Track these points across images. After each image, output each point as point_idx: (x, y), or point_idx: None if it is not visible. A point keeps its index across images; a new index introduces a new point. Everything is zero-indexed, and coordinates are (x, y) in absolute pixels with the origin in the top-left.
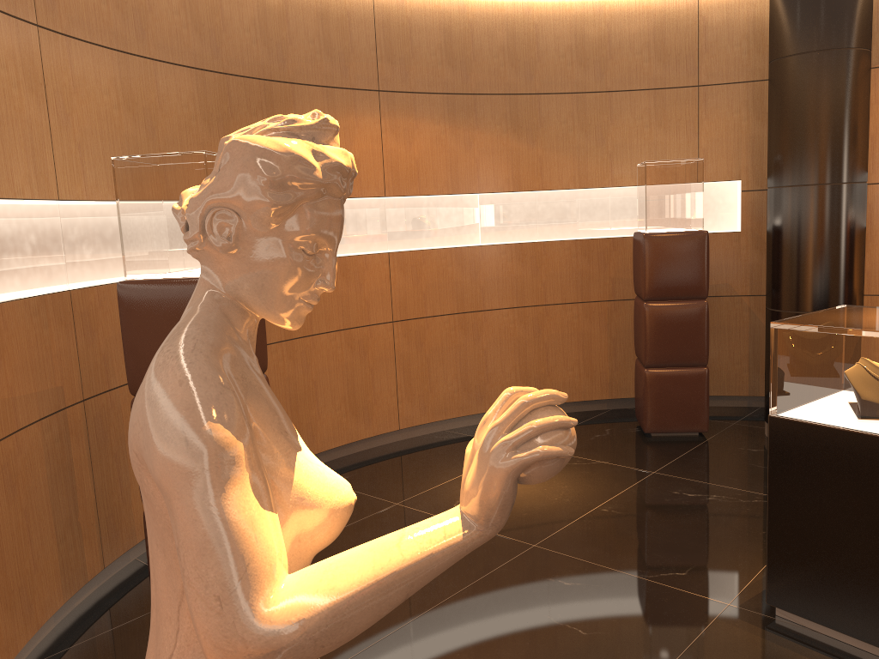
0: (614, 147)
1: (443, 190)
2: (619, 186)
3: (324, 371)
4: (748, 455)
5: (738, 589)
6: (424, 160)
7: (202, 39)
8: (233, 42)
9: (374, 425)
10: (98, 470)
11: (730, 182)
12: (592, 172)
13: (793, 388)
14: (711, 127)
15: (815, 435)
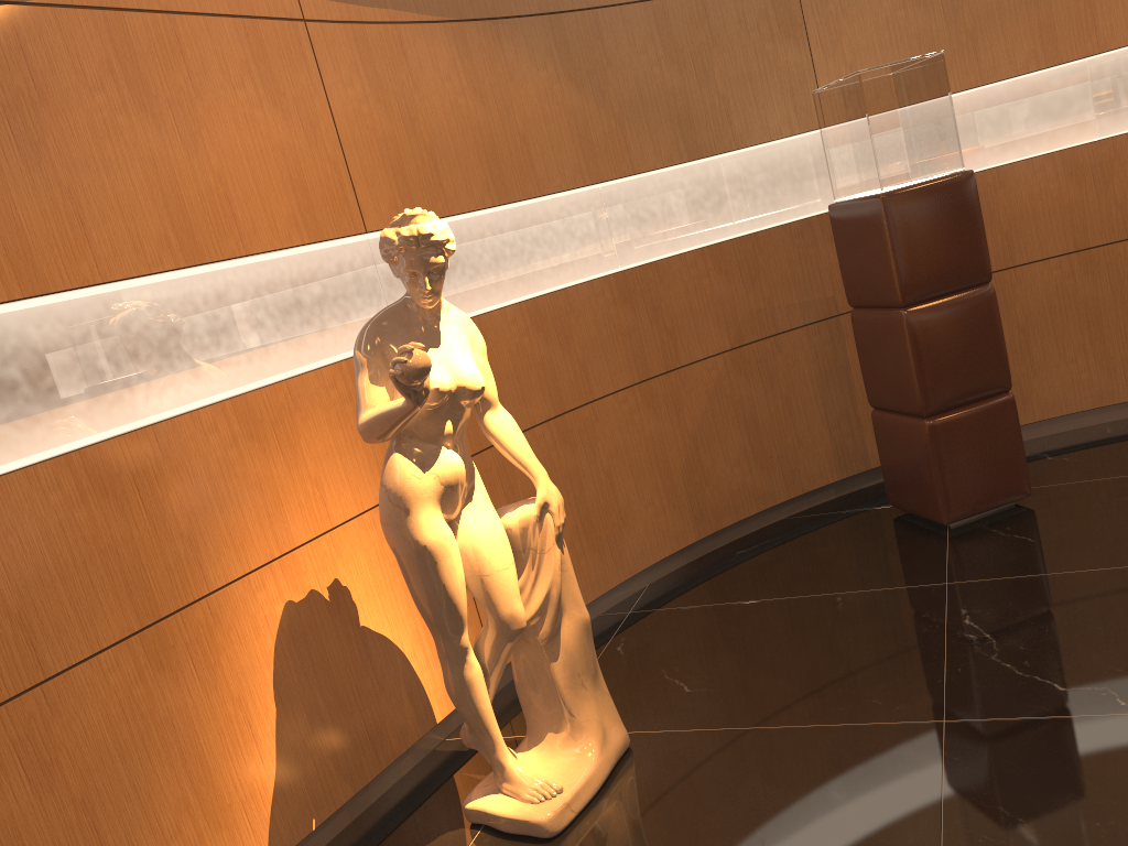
0: None
1: None
2: None
3: None
4: None
5: None
6: None
7: None
8: None
9: None
10: None
11: None
12: None
13: None
14: None
15: None
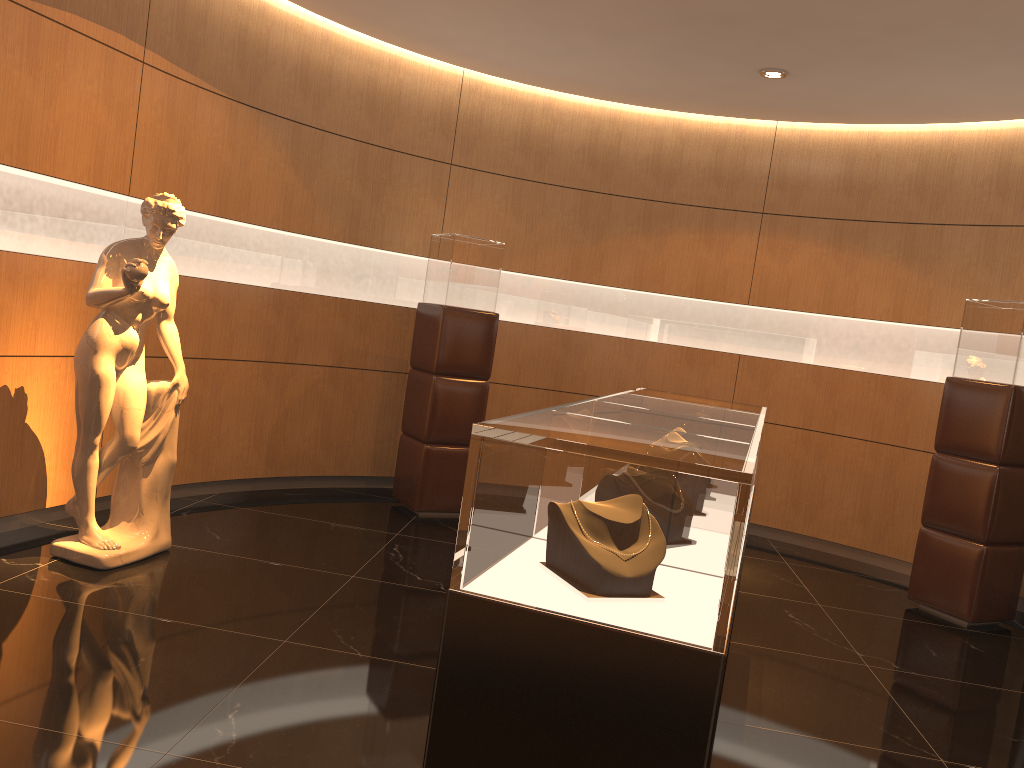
0: (1021, 288)
1: (812, 309)
2: None
3: None
4: (951, 644)
5: None
6: (797, 278)
7: (594, 171)
8: (622, 172)
9: None
10: None
11: None
12: None
13: None
14: None
15: None
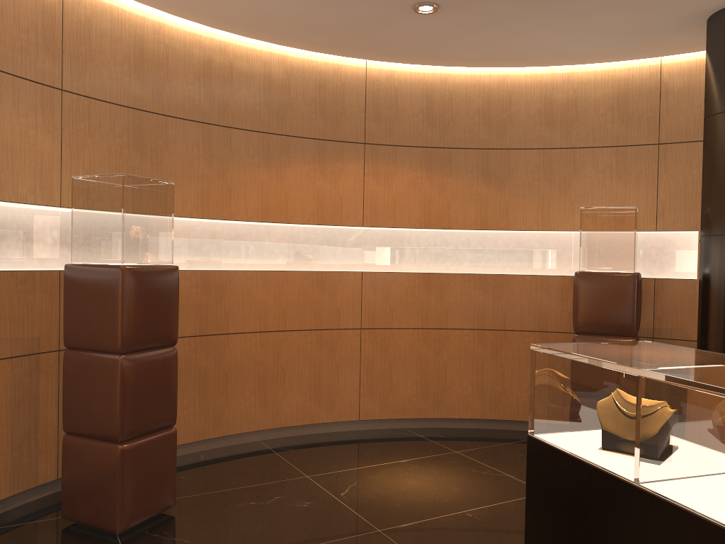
0: (576, 196)
1: (416, 225)
2: (579, 230)
3: (293, 361)
4: None
5: None
6: (401, 199)
7: (211, 102)
8: (238, 105)
9: (336, 412)
10: None
11: (687, 232)
12: (555, 217)
13: (542, 409)
14: (669, 181)
15: (554, 458)
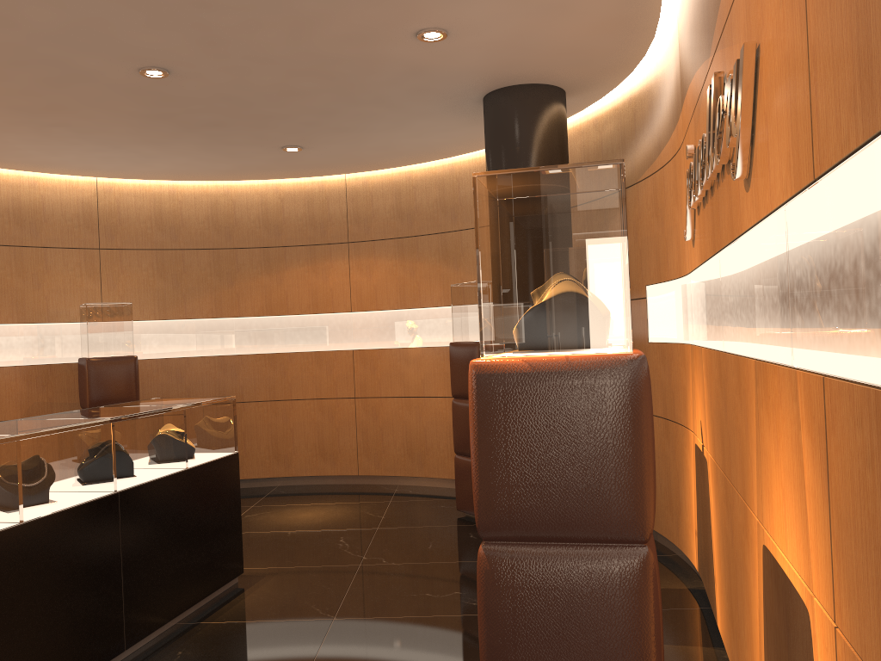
0: None
1: (394, 306)
2: None
3: (300, 424)
4: (456, 537)
5: None
6: (380, 285)
7: (219, 233)
8: (242, 230)
9: (338, 467)
10: None
11: None
12: None
13: None
14: None
15: None
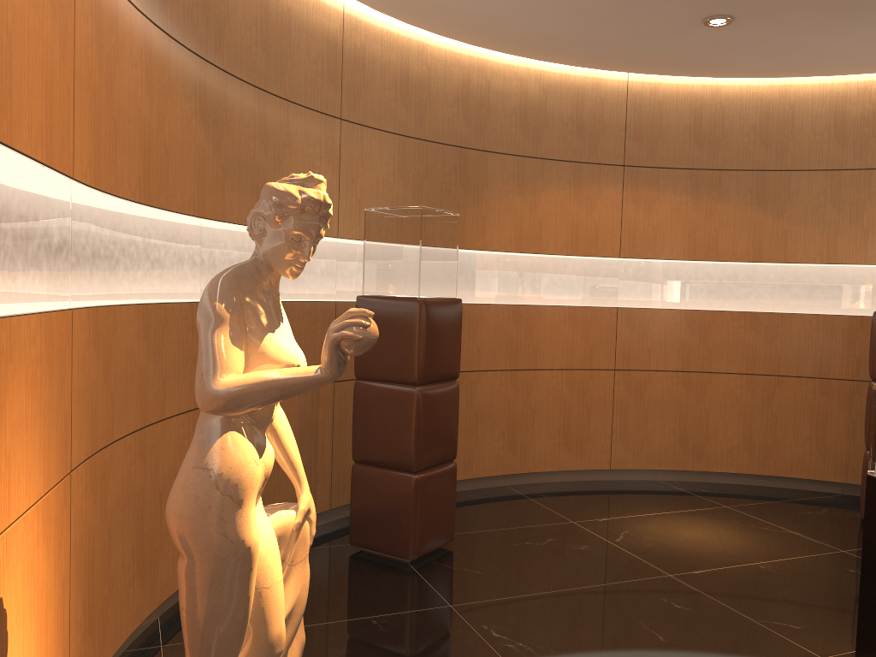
0: (870, 224)
1: (678, 256)
2: (873, 264)
3: (543, 403)
4: None
5: (844, 651)
6: (662, 227)
7: (468, 125)
8: (494, 126)
9: (585, 460)
10: (337, 435)
11: None
12: (843, 248)
13: None
14: None
15: None
